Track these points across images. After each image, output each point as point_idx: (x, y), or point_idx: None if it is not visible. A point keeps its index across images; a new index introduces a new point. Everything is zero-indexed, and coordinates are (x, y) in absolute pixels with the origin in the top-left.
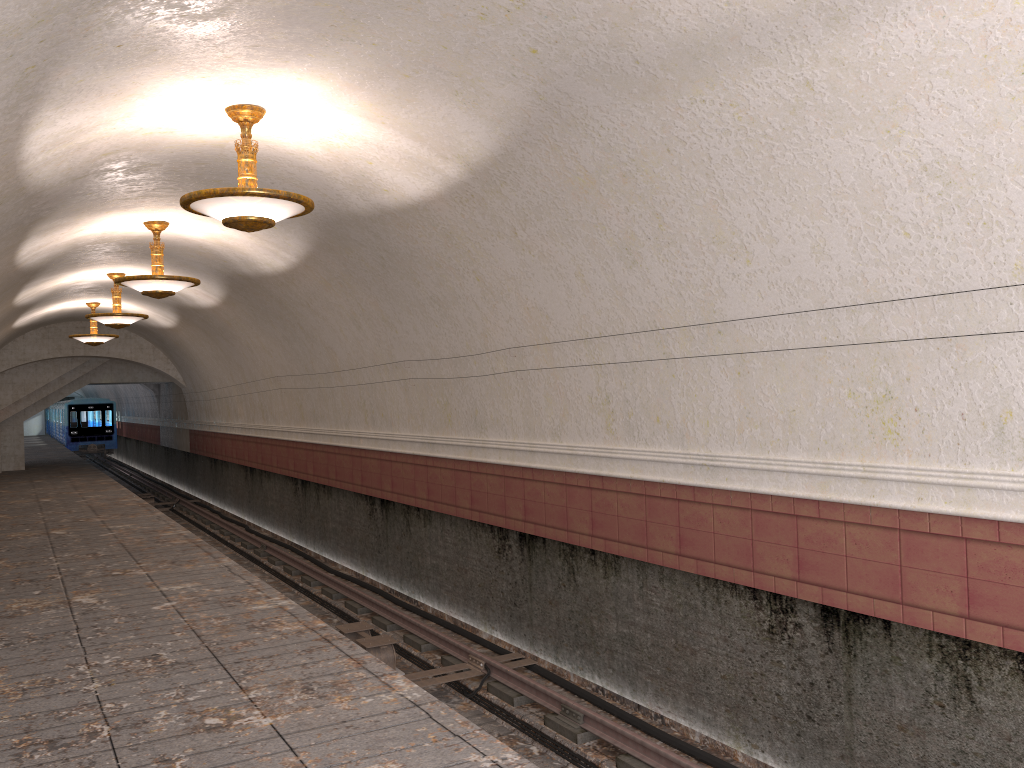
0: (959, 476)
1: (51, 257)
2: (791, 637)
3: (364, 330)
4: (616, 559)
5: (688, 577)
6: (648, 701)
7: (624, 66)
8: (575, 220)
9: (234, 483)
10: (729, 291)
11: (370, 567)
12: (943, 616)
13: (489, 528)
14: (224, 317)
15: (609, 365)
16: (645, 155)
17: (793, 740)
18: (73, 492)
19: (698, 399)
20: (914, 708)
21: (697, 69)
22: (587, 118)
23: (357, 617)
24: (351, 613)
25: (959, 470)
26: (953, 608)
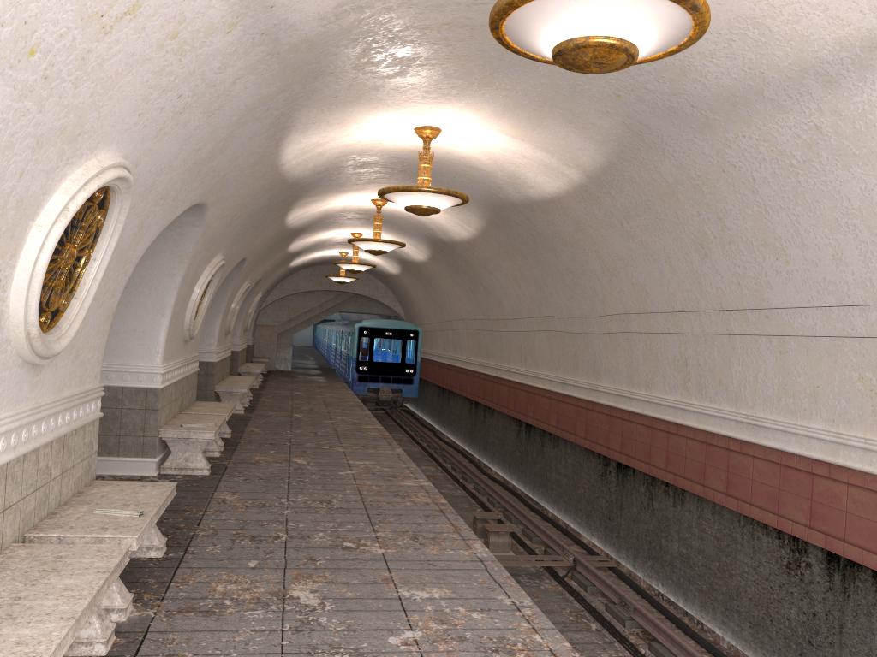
0: None
1: (310, 221)
2: (802, 574)
3: (522, 289)
4: (683, 492)
5: (732, 514)
6: (694, 610)
7: (683, 108)
8: (663, 218)
9: (431, 398)
10: (773, 284)
11: (514, 475)
12: None
13: (597, 455)
14: (430, 270)
15: (688, 335)
16: (707, 173)
17: None
18: (316, 390)
19: (749, 369)
20: None
21: (735, 113)
22: (663, 144)
23: (493, 510)
24: (490, 506)
25: None
26: None
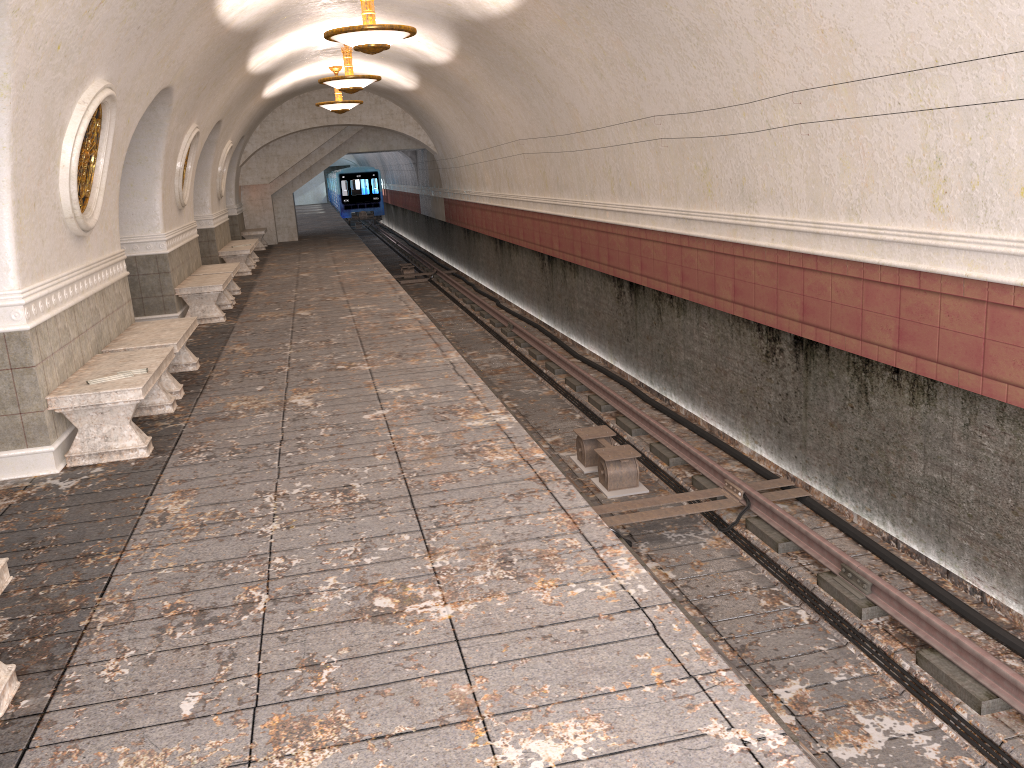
0: None
1: (264, 14)
2: None
3: (607, 79)
4: (930, 383)
5: None
6: (962, 568)
7: None
8: None
9: (485, 255)
10: None
11: (618, 356)
12: None
13: (755, 326)
14: (461, 74)
15: (946, 110)
16: None
17: None
18: (331, 266)
19: None
20: None
21: None
22: None
23: (600, 415)
24: (594, 410)
25: None
26: None
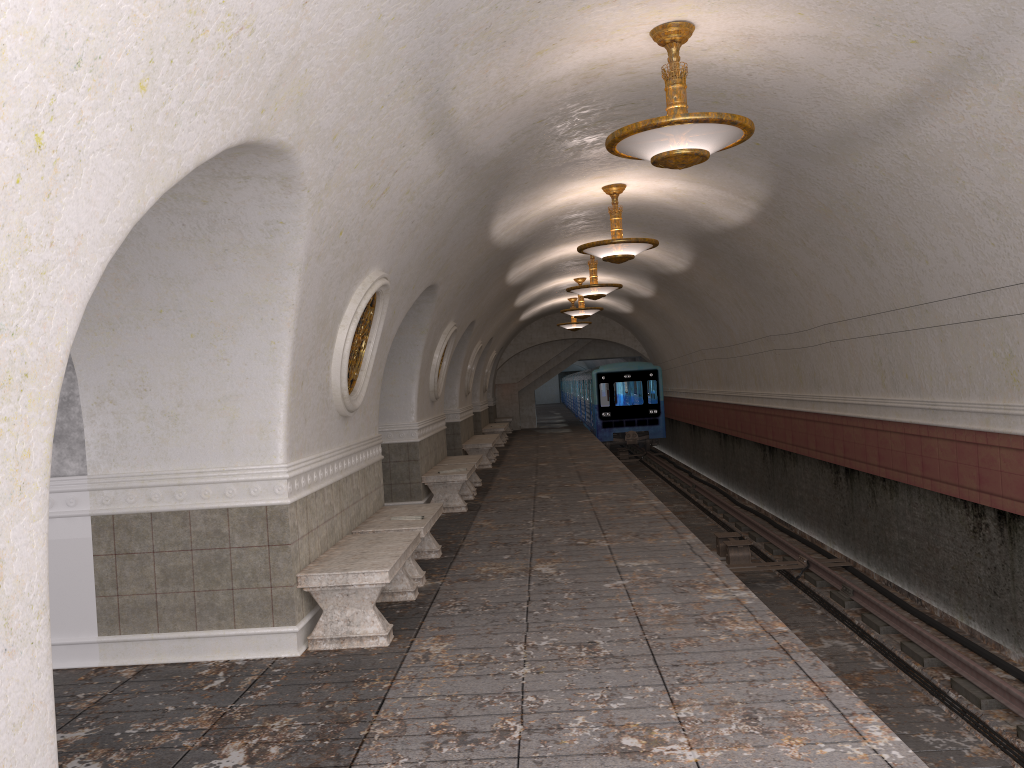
0: None
1: (530, 275)
2: (984, 534)
3: (744, 312)
4: (896, 484)
5: (932, 494)
6: (916, 590)
7: (809, 148)
8: (831, 234)
9: (683, 438)
10: (923, 282)
11: (765, 501)
12: None
13: (828, 465)
14: (660, 304)
15: (877, 336)
16: (848, 195)
17: (987, 610)
18: (562, 442)
19: (924, 360)
20: None
21: (846, 149)
22: (807, 175)
23: (740, 533)
24: (737, 530)
25: None
26: None
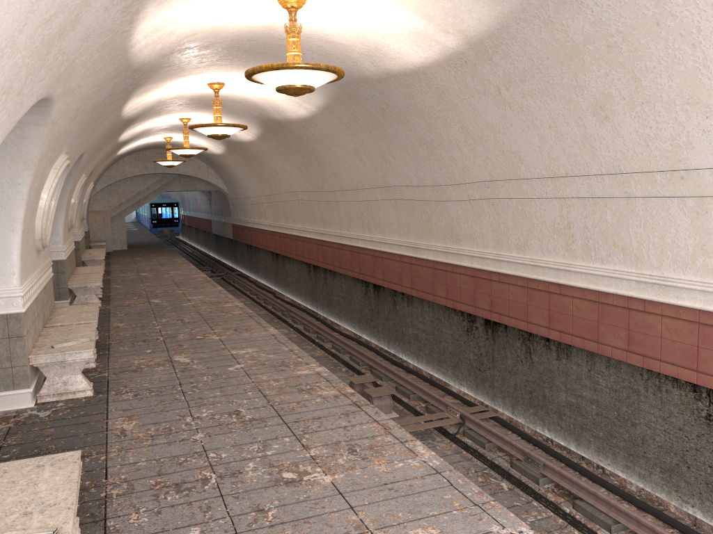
0: None
1: (144, 109)
2: None
3: (364, 162)
4: (568, 347)
5: (632, 368)
6: (590, 454)
7: None
8: (555, 82)
9: (264, 263)
10: (697, 144)
11: (365, 330)
12: None
13: (460, 313)
14: (258, 148)
15: (572, 199)
16: (633, 28)
17: None
18: (160, 268)
19: (654, 231)
20: None
21: None
22: None
23: (359, 369)
24: (355, 365)
25: None
26: None
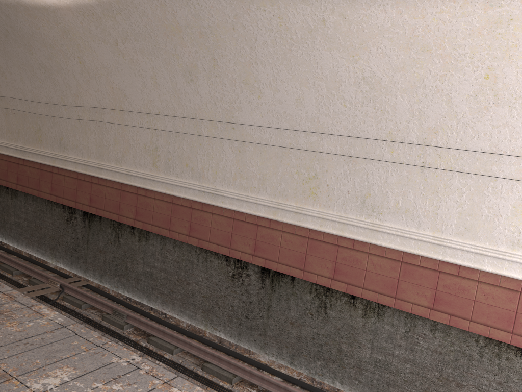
0: (341, 218)
1: None
2: (243, 280)
3: None
4: (147, 233)
5: (190, 247)
6: (157, 305)
7: None
8: (161, 48)
9: None
10: (244, 109)
11: None
12: (322, 277)
13: (62, 206)
14: None
15: (161, 131)
16: (219, 27)
17: (236, 327)
18: None
19: (213, 159)
20: (299, 315)
21: None
22: None
23: None
24: None
25: (342, 215)
26: (327, 274)
